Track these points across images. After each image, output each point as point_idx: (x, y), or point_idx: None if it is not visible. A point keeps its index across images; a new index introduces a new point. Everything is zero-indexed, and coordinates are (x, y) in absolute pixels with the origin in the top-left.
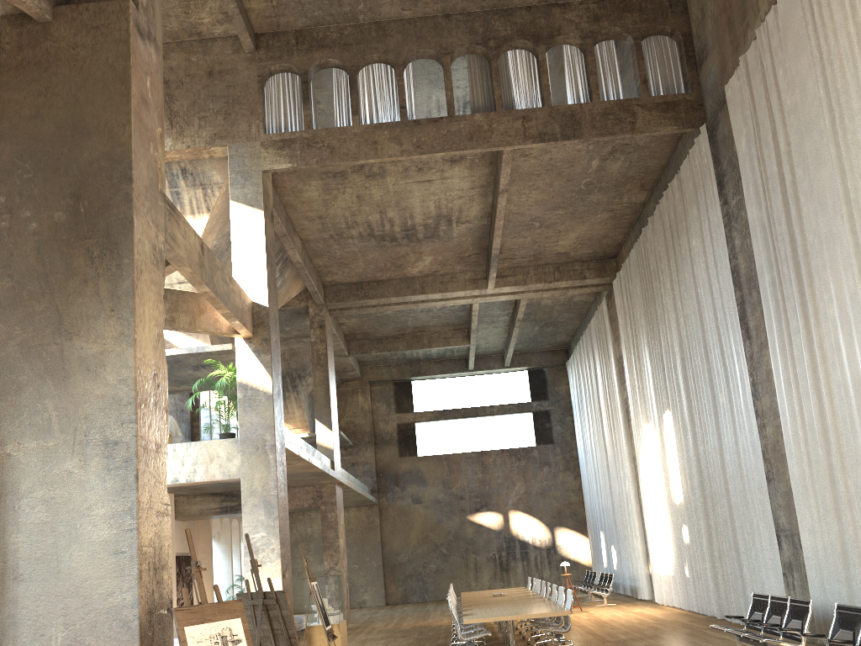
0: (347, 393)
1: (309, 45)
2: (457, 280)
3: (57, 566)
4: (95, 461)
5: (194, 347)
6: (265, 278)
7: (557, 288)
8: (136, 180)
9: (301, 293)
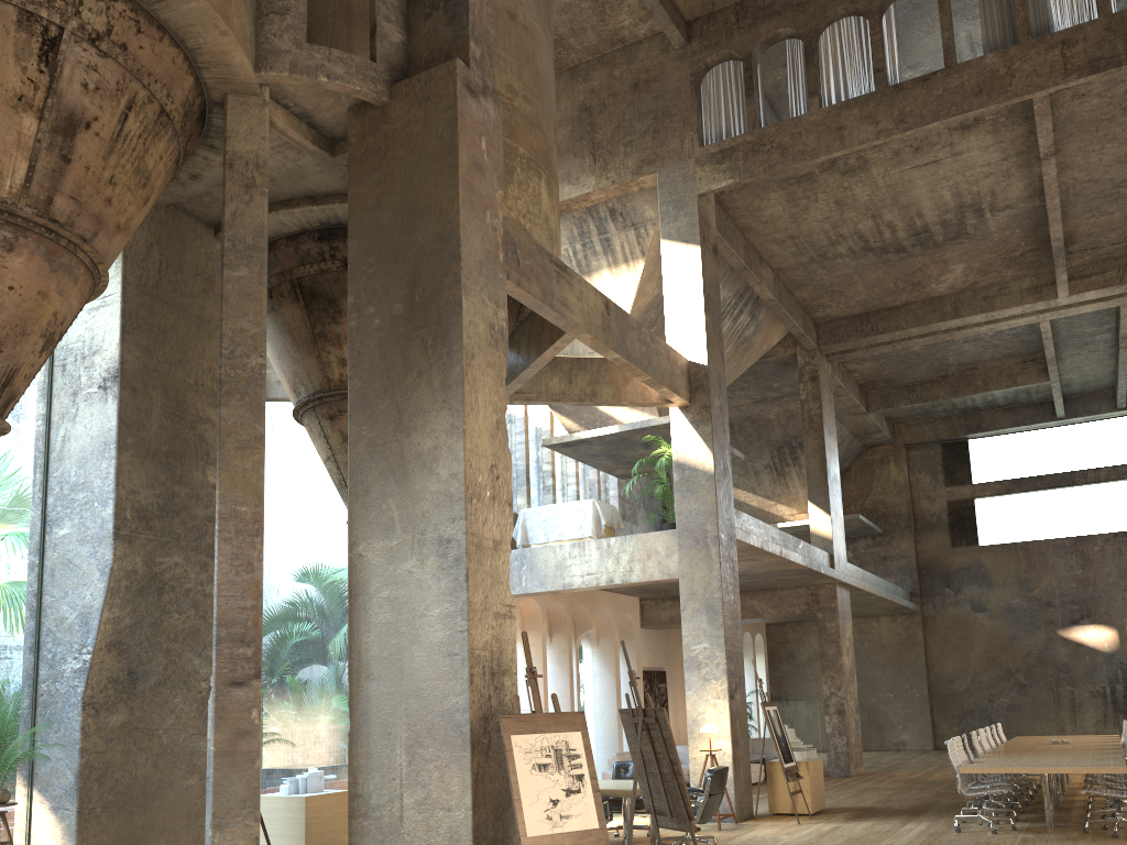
0: (874, 462)
1: (752, 18)
2: (1009, 292)
3: (400, 666)
4: (430, 560)
5: (637, 422)
6: (703, 330)
7: None
8: (465, 257)
9: (786, 338)
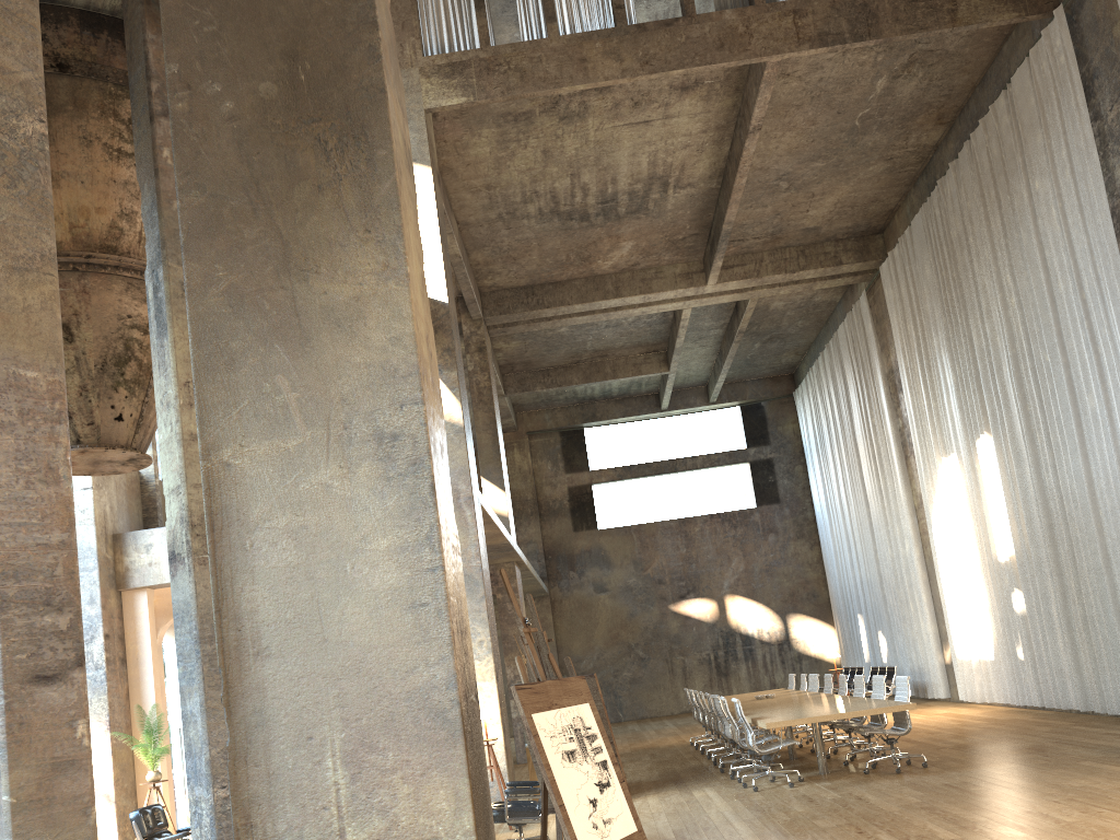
0: None
1: None
2: (665, 276)
3: (322, 631)
4: (364, 466)
5: None
6: (440, 263)
7: (799, 280)
8: (381, 27)
9: None
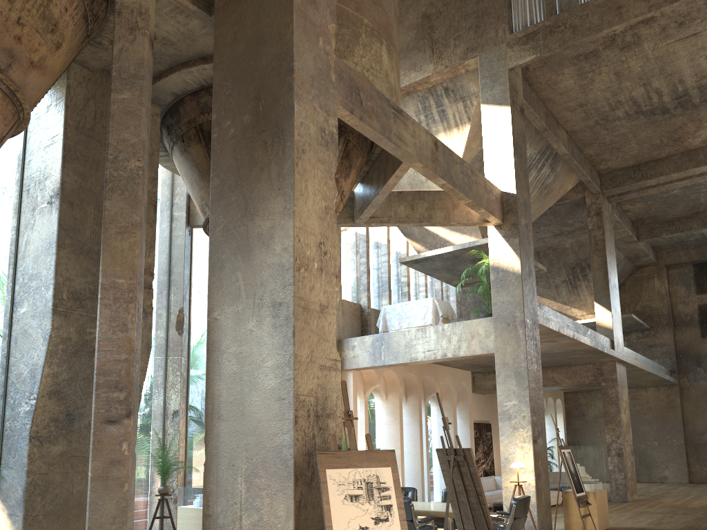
0: (642, 278)
1: None
2: None
3: (242, 409)
4: (266, 320)
5: (466, 243)
6: (512, 168)
7: None
8: (298, 70)
9: (577, 186)
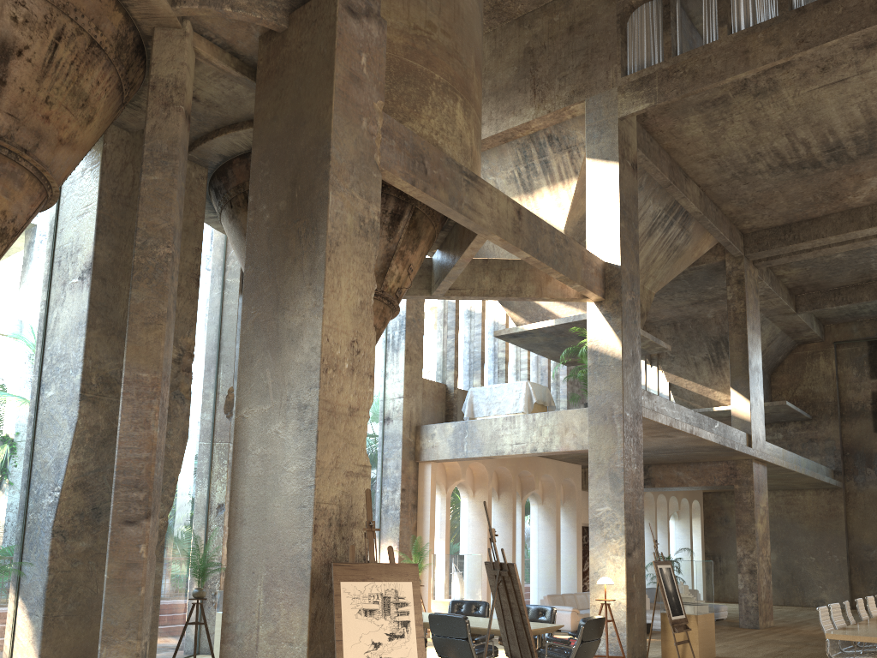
0: (805, 357)
1: None
2: None
3: (264, 514)
4: (291, 423)
5: (571, 316)
6: (617, 235)
7: None
8: (335, 157)
9: (717, 247)
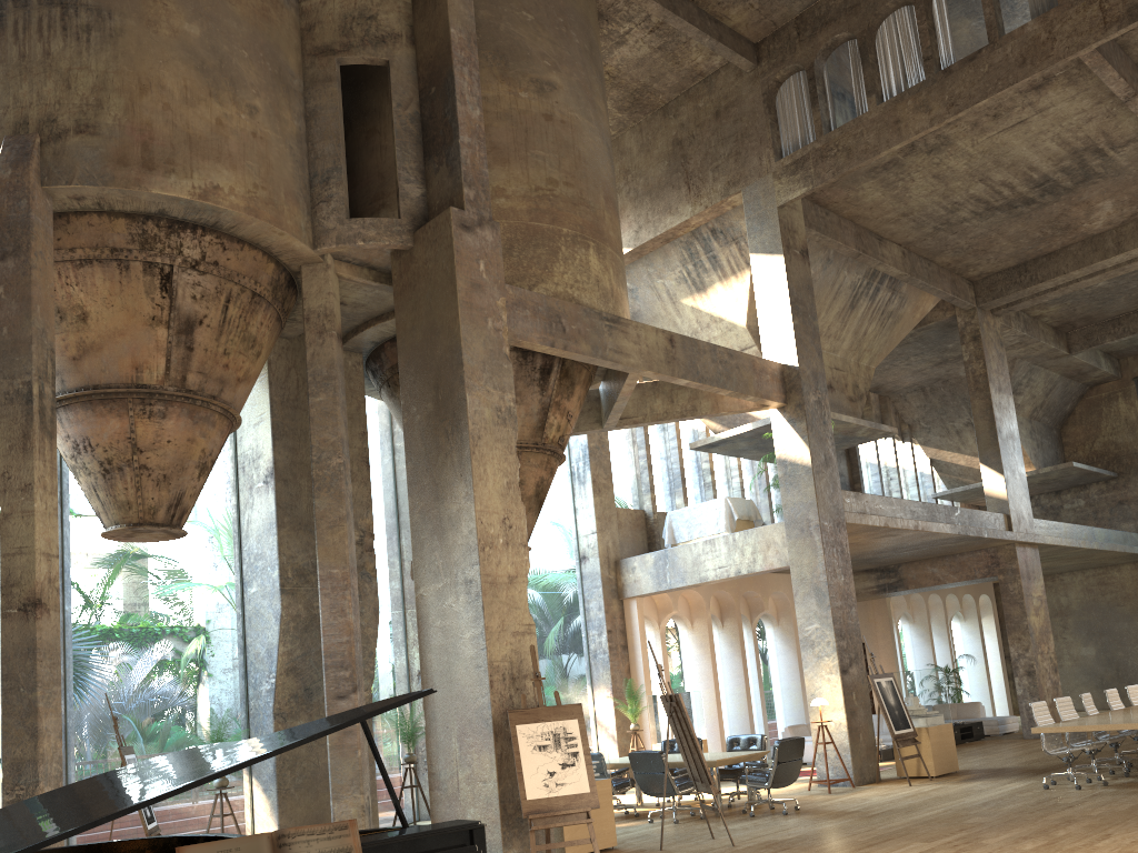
0: (1100, 401)
1: (811, 29)
2: None
3: (450, 677)
4: (461, 596)
5: (768, 418)
6: (791, 334)
7: None
8: (468, 362)
9: (944, 301)
